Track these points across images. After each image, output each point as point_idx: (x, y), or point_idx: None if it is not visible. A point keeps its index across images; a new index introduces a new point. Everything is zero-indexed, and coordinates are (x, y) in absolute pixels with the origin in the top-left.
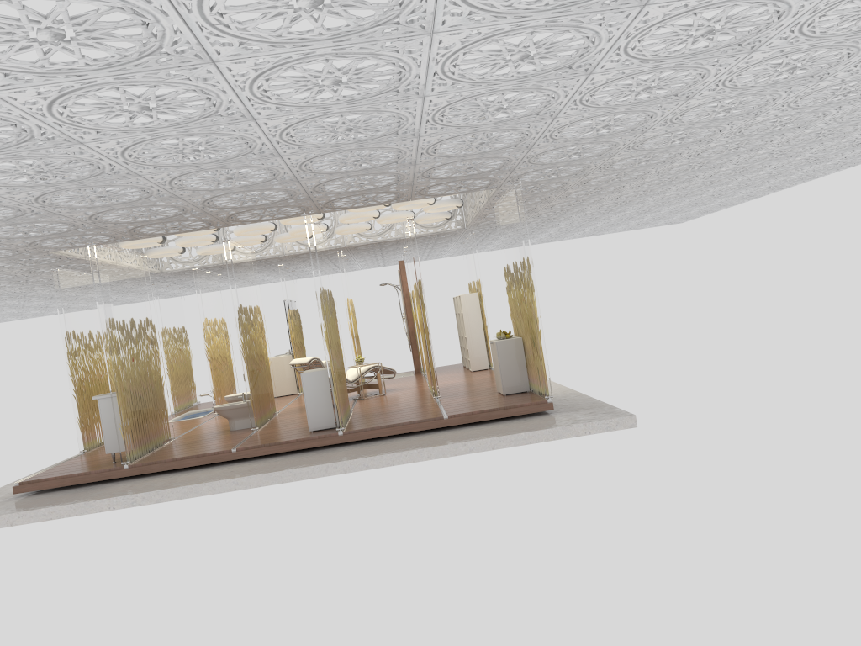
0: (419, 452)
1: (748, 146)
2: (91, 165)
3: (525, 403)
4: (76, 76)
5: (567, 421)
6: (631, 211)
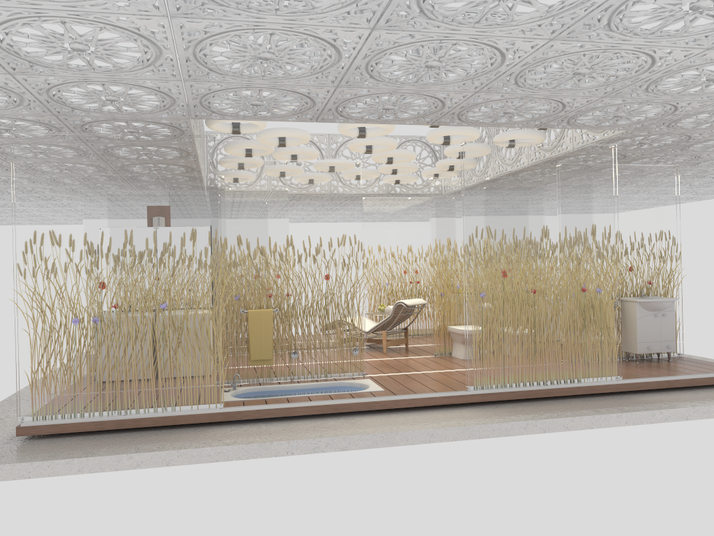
0: None
1: None
2: None
3: None
4: None
5: None
6: None
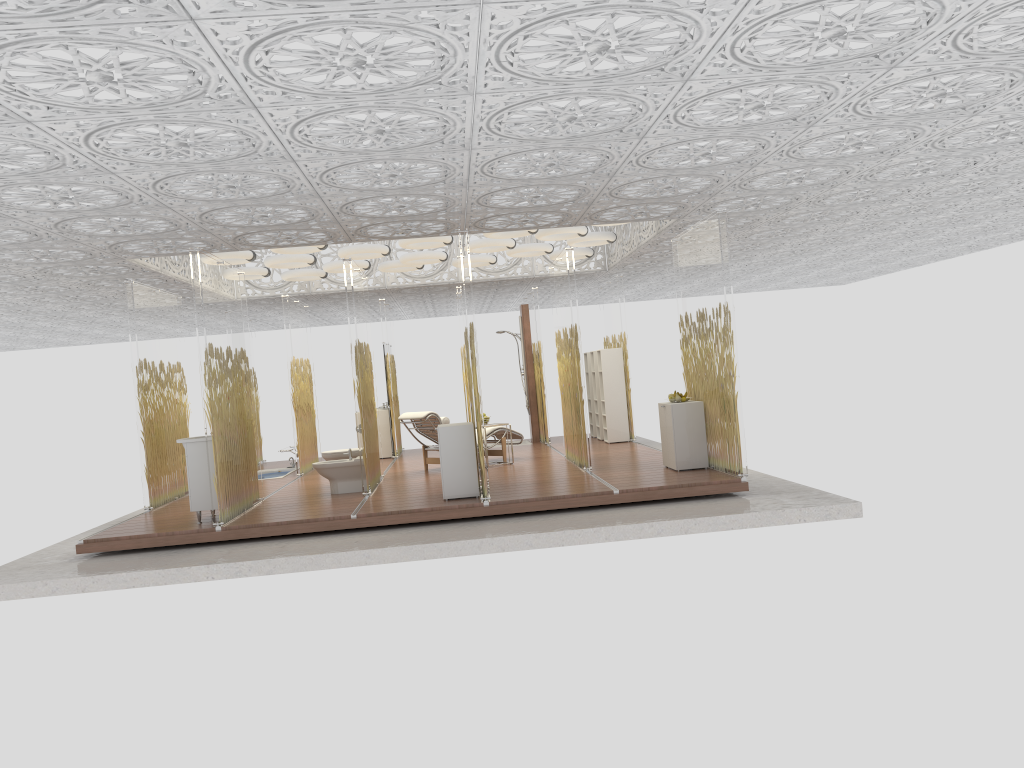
0: (595, 532)
1: (989, 188)
2: (247, 140)
3: (714, 480)
4: (309, 6)
5: (774, 505)
6: (800, 264)
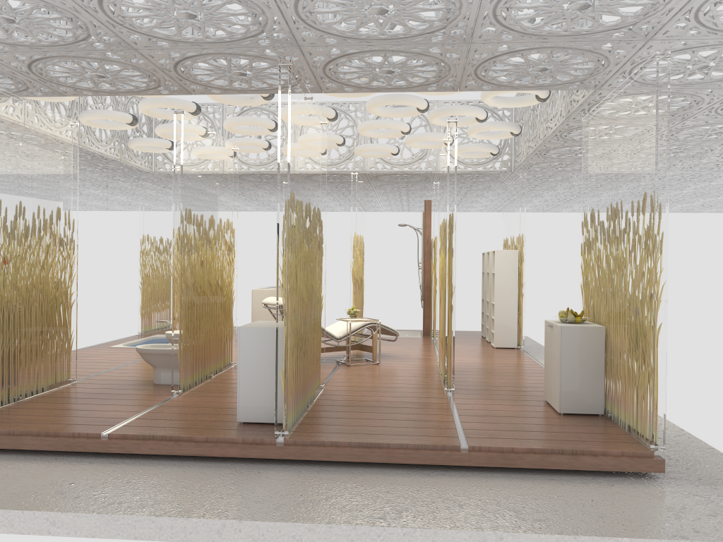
0: (405, 535)
1: None
2: None
3: (612, 450)
4: None
5: (714, 523)
6: (717, 182)
